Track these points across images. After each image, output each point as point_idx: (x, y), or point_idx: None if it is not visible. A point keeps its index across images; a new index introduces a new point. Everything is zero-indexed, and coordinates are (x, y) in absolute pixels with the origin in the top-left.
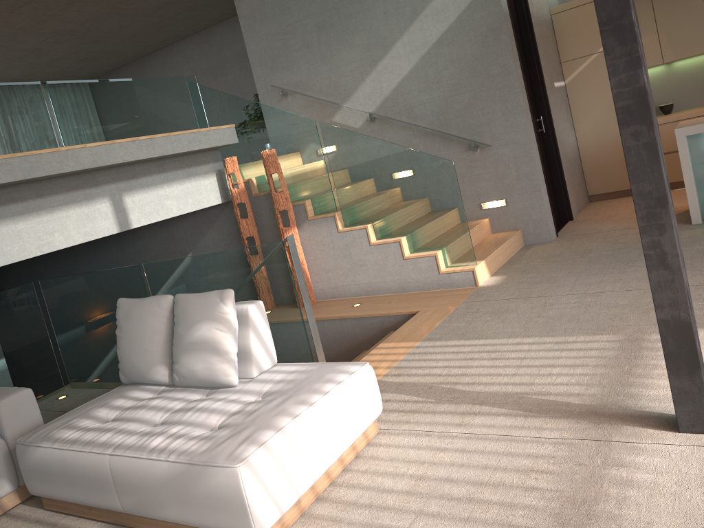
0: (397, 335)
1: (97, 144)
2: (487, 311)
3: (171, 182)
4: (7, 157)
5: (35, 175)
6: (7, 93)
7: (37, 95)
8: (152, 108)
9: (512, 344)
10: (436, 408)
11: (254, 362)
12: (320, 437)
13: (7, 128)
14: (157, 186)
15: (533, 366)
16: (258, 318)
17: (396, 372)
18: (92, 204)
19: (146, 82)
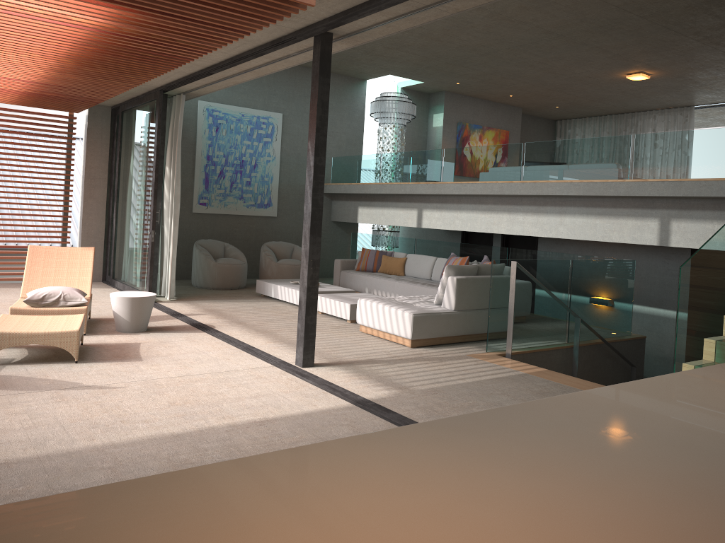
0: (557, 374)
1: (633, 180)
2: (557, 393)
3: (723, 220)
4: (578, 181)
5: (589, 194)
6: (608, 142)
7: (625, 144)
8: (718, 154)
9: (462, 378)
10: (414, 356)
11: (442, 301)
12: (380, 316)
13: (601, 164)
14: (706, 220)
15: (418, 372)
16: (449, 284)
17: (479, 361)
18: (644, 220)
19: (719, 132)
